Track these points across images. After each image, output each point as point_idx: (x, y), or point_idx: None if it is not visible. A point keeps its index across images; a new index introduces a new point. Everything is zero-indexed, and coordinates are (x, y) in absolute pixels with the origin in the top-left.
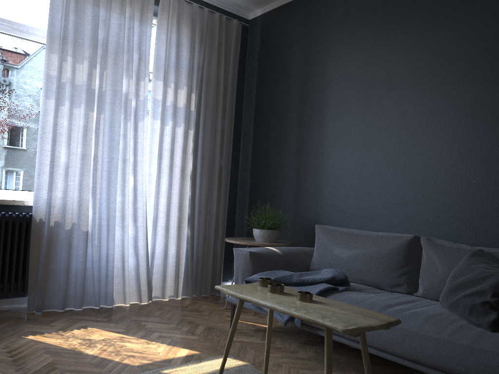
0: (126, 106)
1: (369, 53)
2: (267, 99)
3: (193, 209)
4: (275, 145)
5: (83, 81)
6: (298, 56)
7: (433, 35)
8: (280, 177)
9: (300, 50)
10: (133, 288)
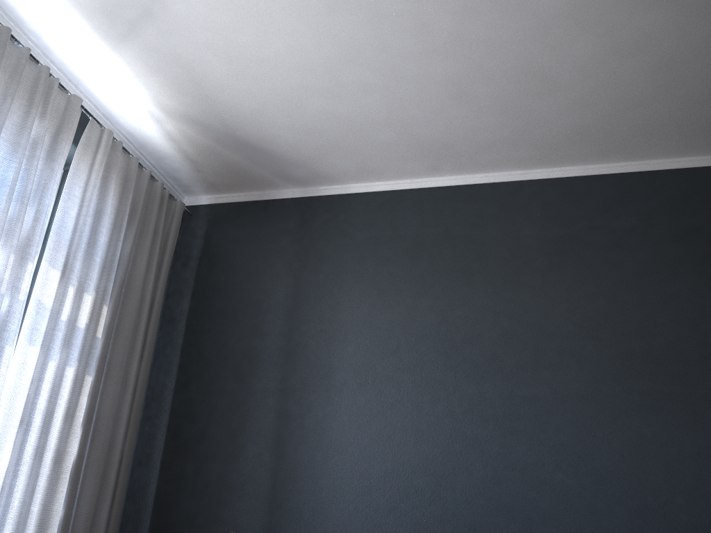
0: None
1: (415, 301)
2: (213, 337)
3: None
4: (225, 420)
5: None
6: (283, 281)
7: (514, 298)
8: (234, 480)
9: (288, 274)
10: None
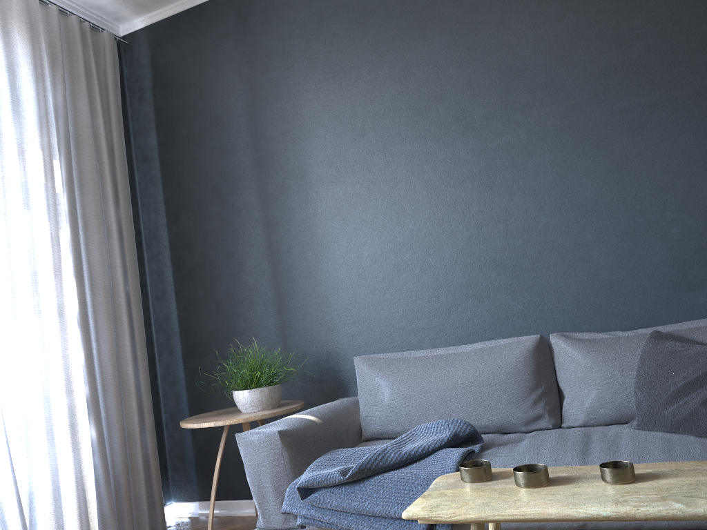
0: None
1: (372, 75)
2: (187, 166)
3: (94, 383)
4: (219, 242)
5: None
6: (237, 90)
7: (474, 42)
8: (242, 294)
9: (240, 81)
10: None
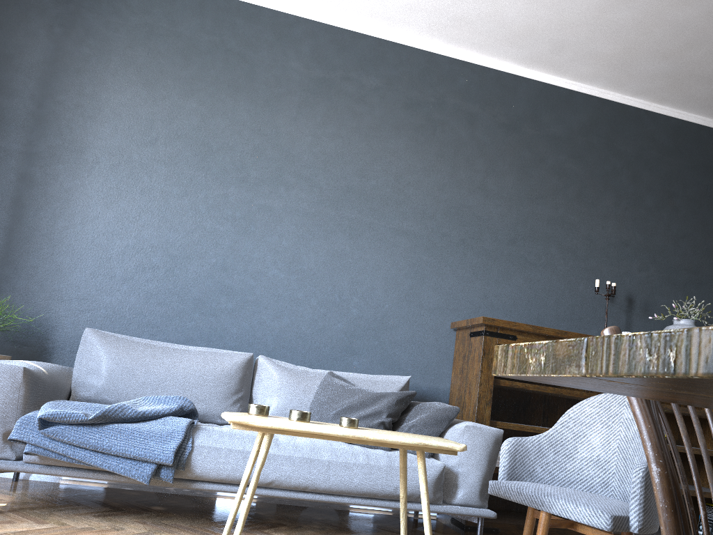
0: None
1: (180, 101)
2: None
3: None
4: None
5: None
6: (40, 43)
7: (270, 121)
8: None
9: (47, 36)
10: None
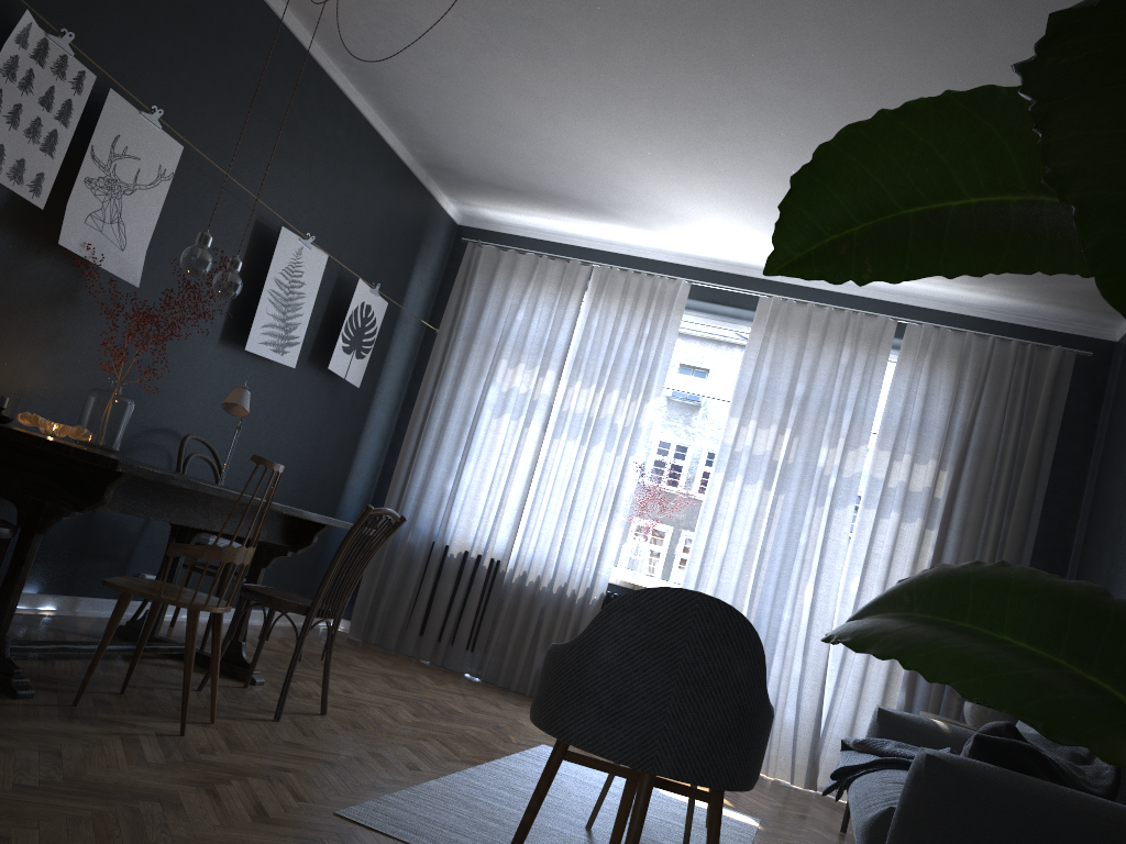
0: (819, 485)
1: None
2: (1103, 484)
3: None
4: (1092, 570)
5: (765, 450)
6: None
7: None
8: None
9: None
10: (787, 757)
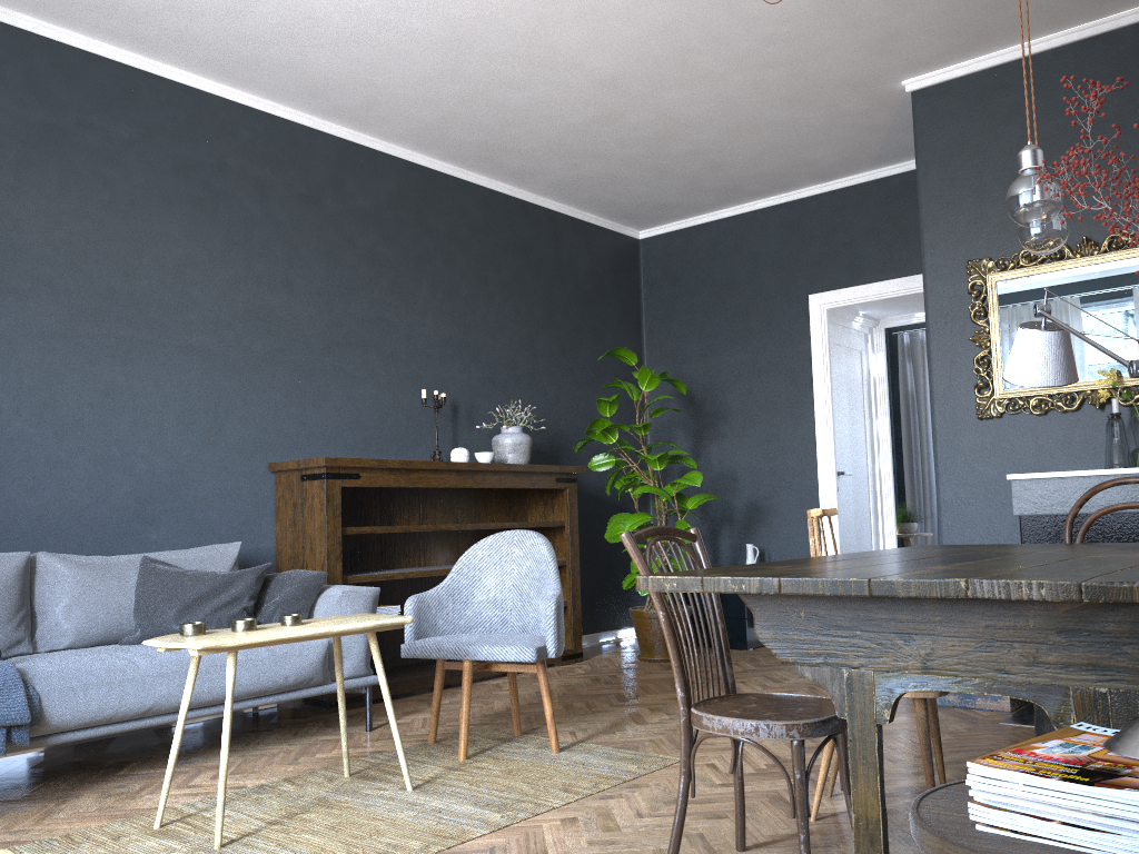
0: None
1: None
2: None
3: None
4: None
5: None
6: None
7: None
8: None
9: None
10: None
